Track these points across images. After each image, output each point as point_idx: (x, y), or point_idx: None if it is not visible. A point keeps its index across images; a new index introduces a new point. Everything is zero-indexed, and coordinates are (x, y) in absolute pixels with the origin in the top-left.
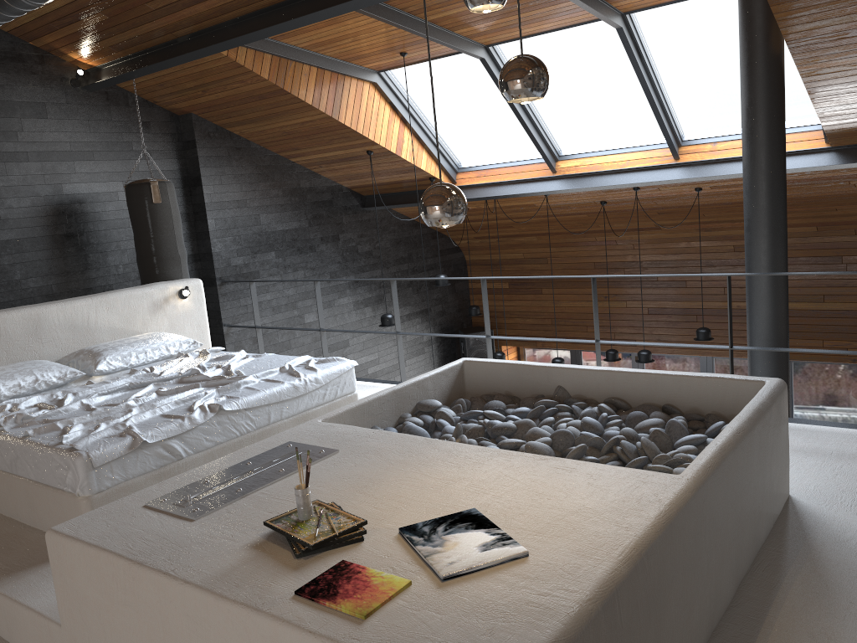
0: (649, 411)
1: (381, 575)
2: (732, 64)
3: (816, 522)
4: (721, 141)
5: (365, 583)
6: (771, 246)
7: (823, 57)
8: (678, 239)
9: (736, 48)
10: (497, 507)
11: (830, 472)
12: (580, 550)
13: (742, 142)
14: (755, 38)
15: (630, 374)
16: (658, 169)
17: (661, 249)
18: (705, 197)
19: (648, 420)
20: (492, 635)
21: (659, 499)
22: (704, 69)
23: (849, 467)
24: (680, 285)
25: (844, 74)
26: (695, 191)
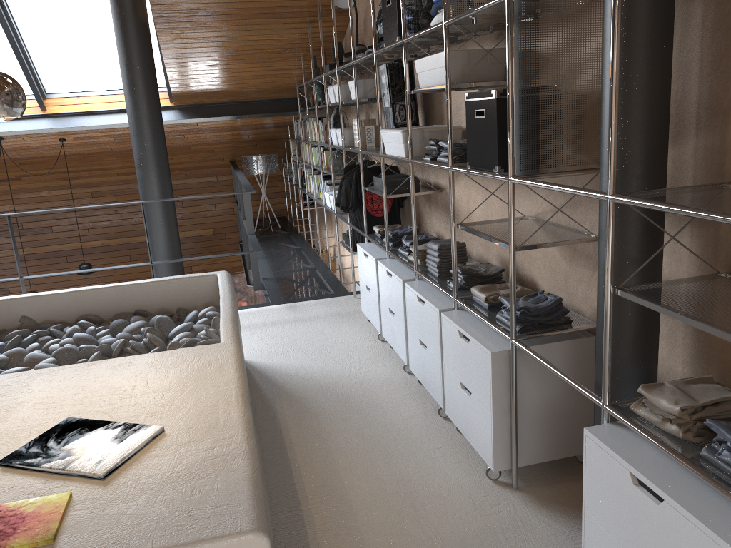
0: (127, 318)
1: (29, 502)
2: (91, 27)
3: (271, 370)
4: (84, 96)
5: (18, 516)
6: (161, 180)
7: (178, 29)
8: (39, 189)
9: (94, 13)
10: (90, 410)
11: (257, 338)
12: (204, 411)
13: (125, 93)
14: (126, 4)
15: (99, 290)
16: (26, 119)
17: (23, 199)
18: (67, 147)
19: (133, 324)
20: (200, 491)
21: (226, 360)
22: (65, 29)
23: (266, 332)
24: (47, 231)
25: (191, 46)
26: (59, 142)
